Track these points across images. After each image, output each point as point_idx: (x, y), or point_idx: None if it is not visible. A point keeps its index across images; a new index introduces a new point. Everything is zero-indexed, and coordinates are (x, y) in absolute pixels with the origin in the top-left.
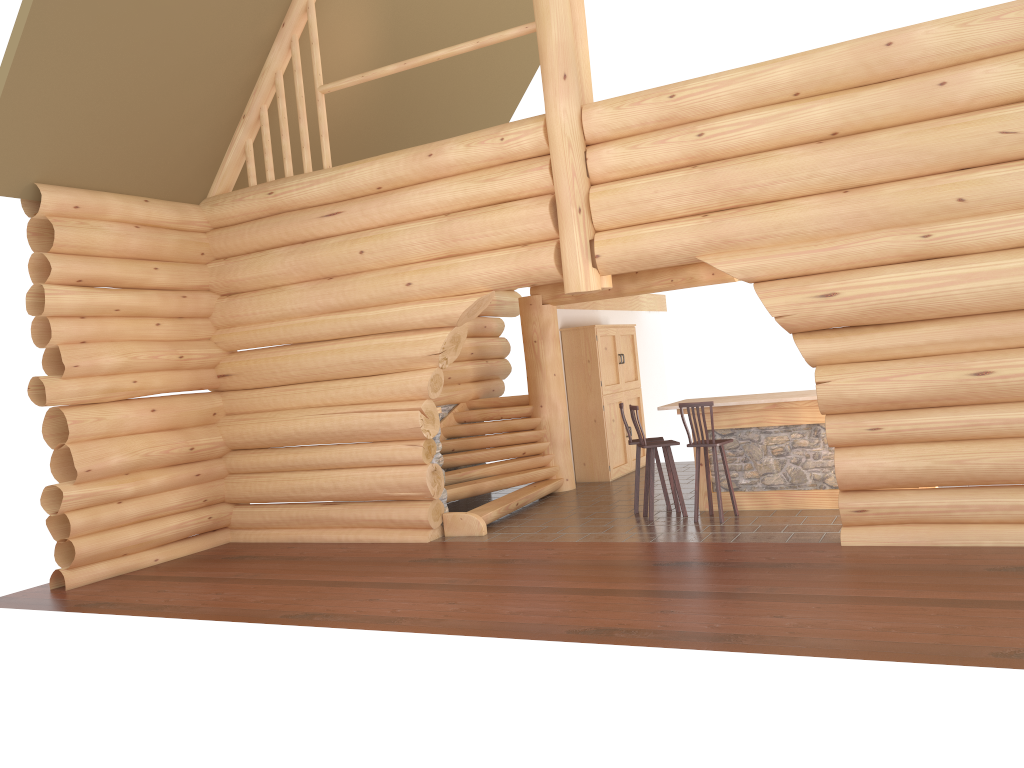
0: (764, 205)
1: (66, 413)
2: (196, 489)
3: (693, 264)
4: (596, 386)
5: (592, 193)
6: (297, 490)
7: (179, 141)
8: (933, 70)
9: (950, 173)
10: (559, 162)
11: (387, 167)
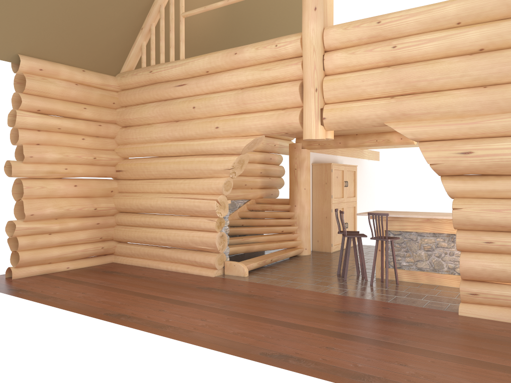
0: (430, 93)
1: (23, 182)
2: (96, 231)
3: (390, 132)
4: (329, 198)
5: (325, 80)
6: (149, 238)
7: (103, 39)
8: None
9: None
10: (307, 60)
11: (212, 59)
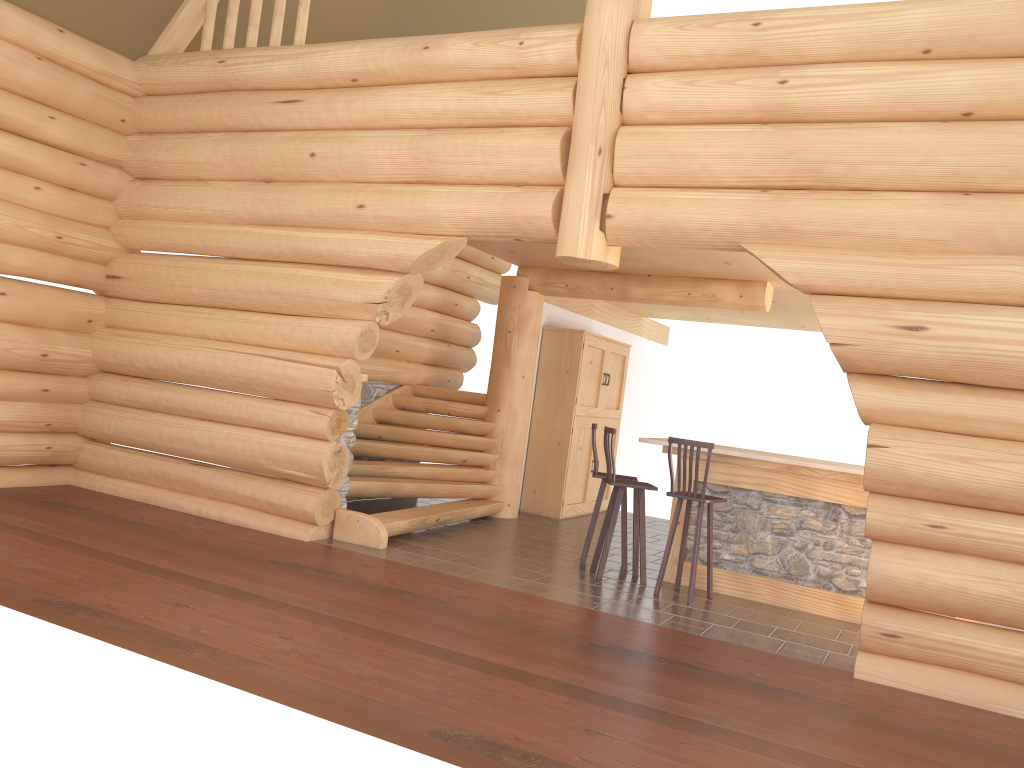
0: (848, 192)
1: None
2: (39, 408)
3: (719, 279)
4: (569, 403)
5: (621, 133)
6: (165, 438)
7: None
8: None
9: None
10: (588, 83)
11: (369, 54)
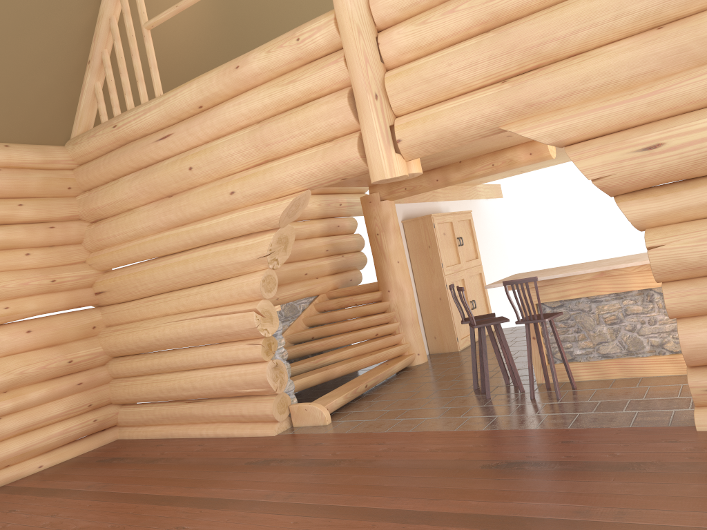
0: (567, 59)
1: None
2: (80, 396)
3: (511, 147)
4: (438, 268)
5: (387, 77)
6: (164, 391)
7: (28, 89)
8: None
9: None
10: (351, 50)
11: (203, 85)
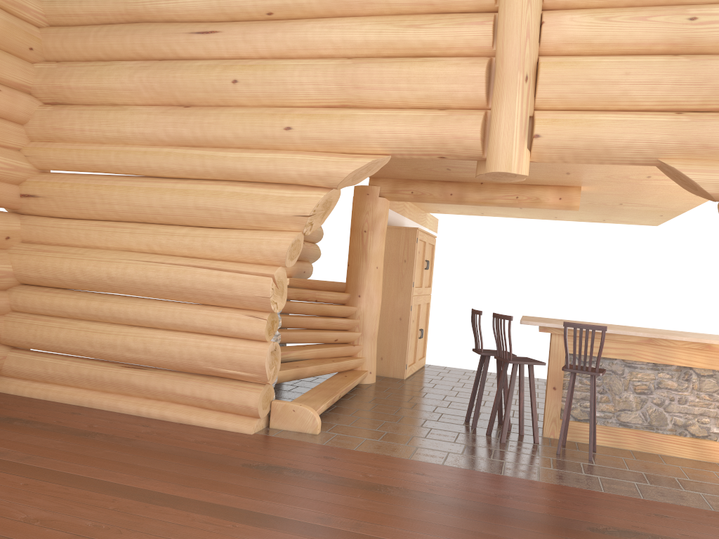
0: None
1: None
2: None
3: (541, 185)
4: (408, 286)
5: (544, 62)
6: (96, 345)
7: None
8: None
9: None
10: (513, 17)
11: None
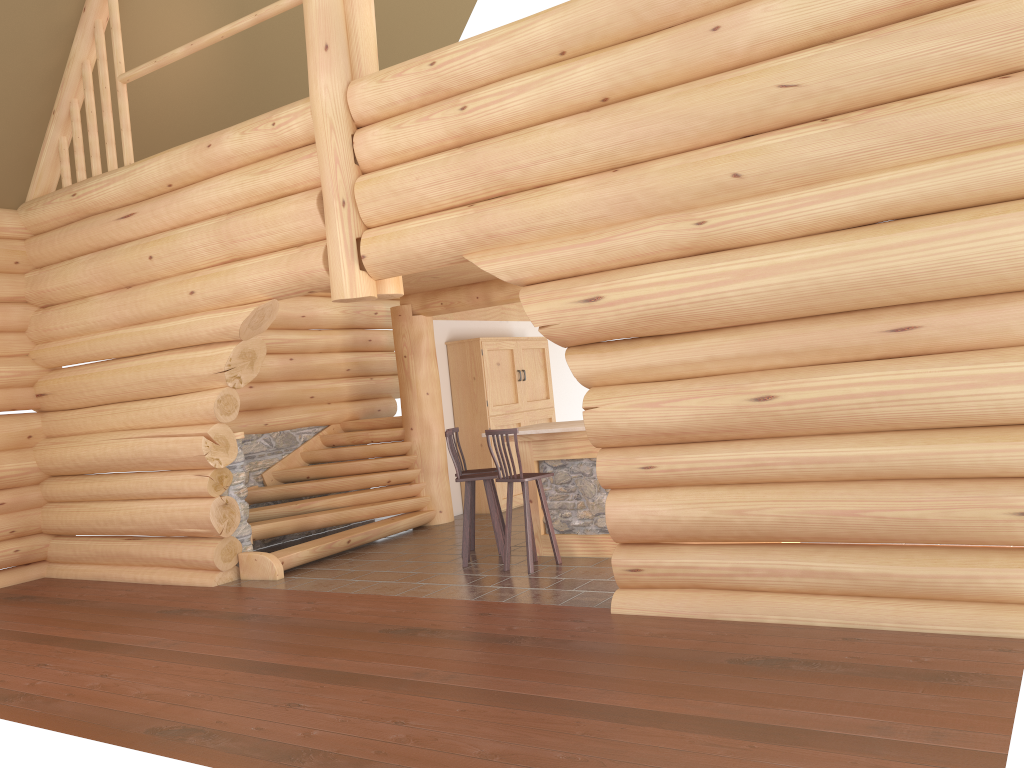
0: (531, 190)
1: None
2: (0, 519)
3: None
4: (482, 406)
5: (357, 183)
6: (101, 522)
7: None
8: (712, 13)
9: (729, 142)
10: (321, 147)
11: (172, 161)
